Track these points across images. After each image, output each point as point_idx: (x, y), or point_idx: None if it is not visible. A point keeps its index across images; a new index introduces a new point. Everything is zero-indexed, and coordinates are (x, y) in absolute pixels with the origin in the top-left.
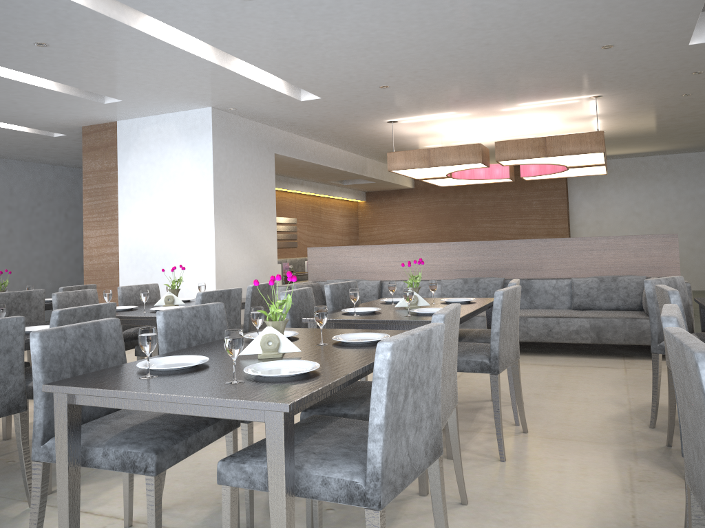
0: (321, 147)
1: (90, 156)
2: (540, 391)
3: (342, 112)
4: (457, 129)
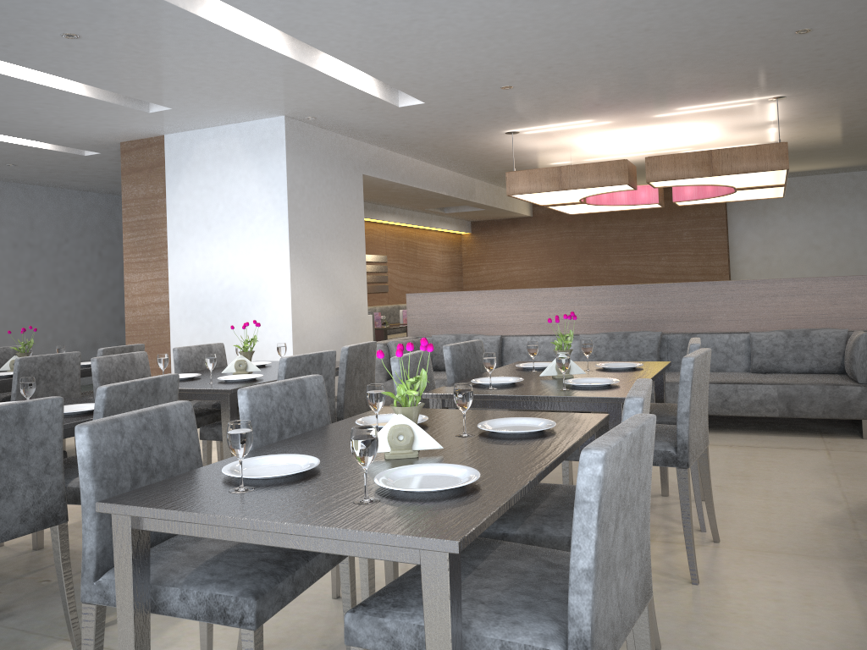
0: (419, 166)
1: (131, 180)
2: (722, 482)
3: (450, 121)
4: (593, 141)
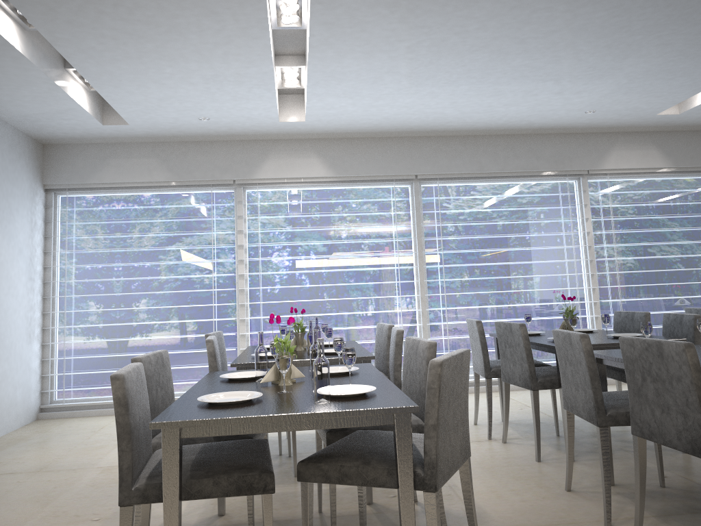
0: None
1: None
2: None
3: None
4: None
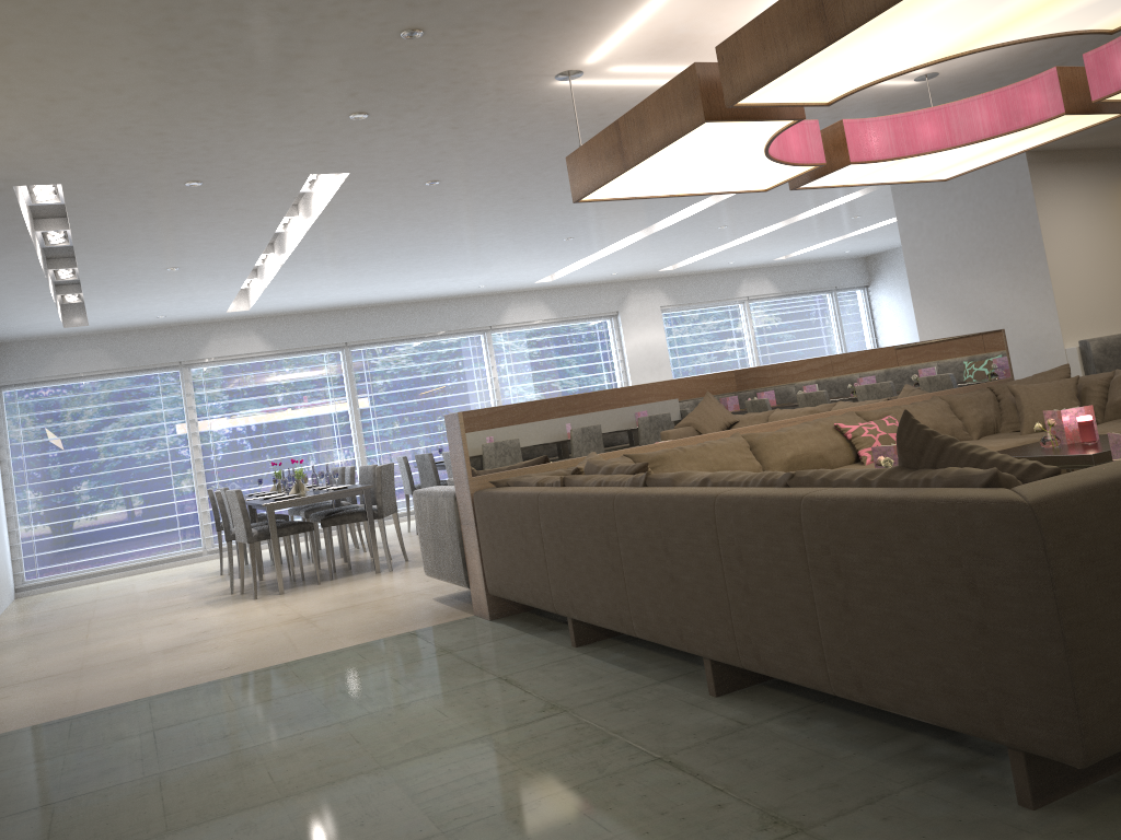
0: None
1: None
2: None
3: None
4: None
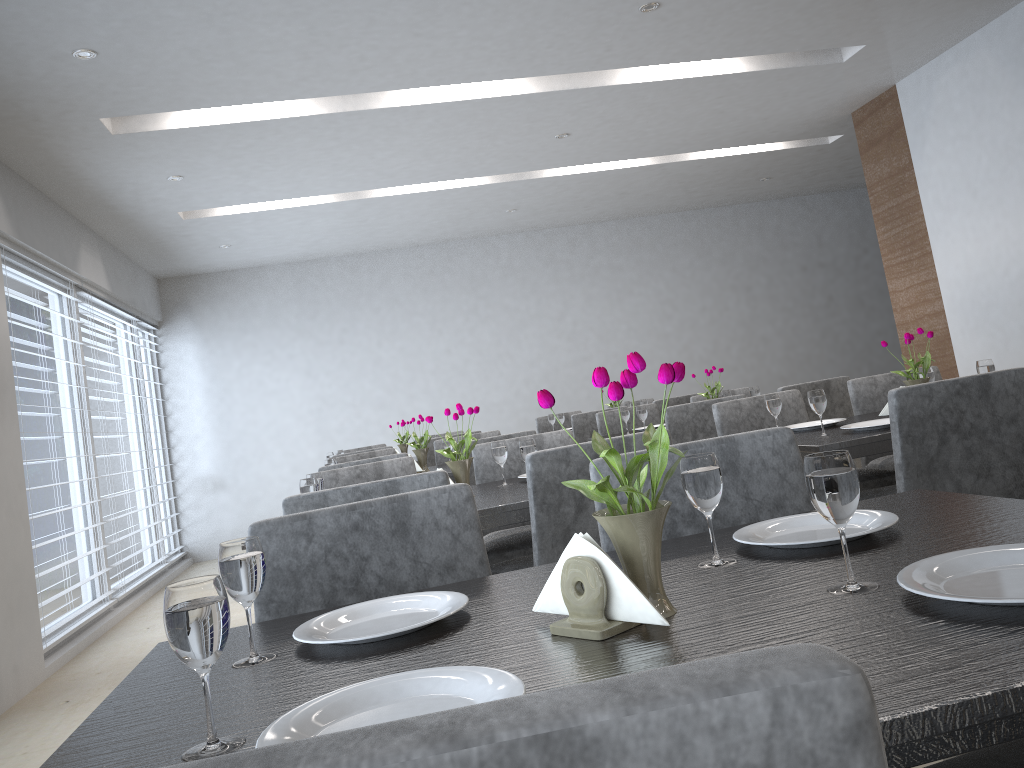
0: None
1: (871, 157)
2: None
3: None
4: None
